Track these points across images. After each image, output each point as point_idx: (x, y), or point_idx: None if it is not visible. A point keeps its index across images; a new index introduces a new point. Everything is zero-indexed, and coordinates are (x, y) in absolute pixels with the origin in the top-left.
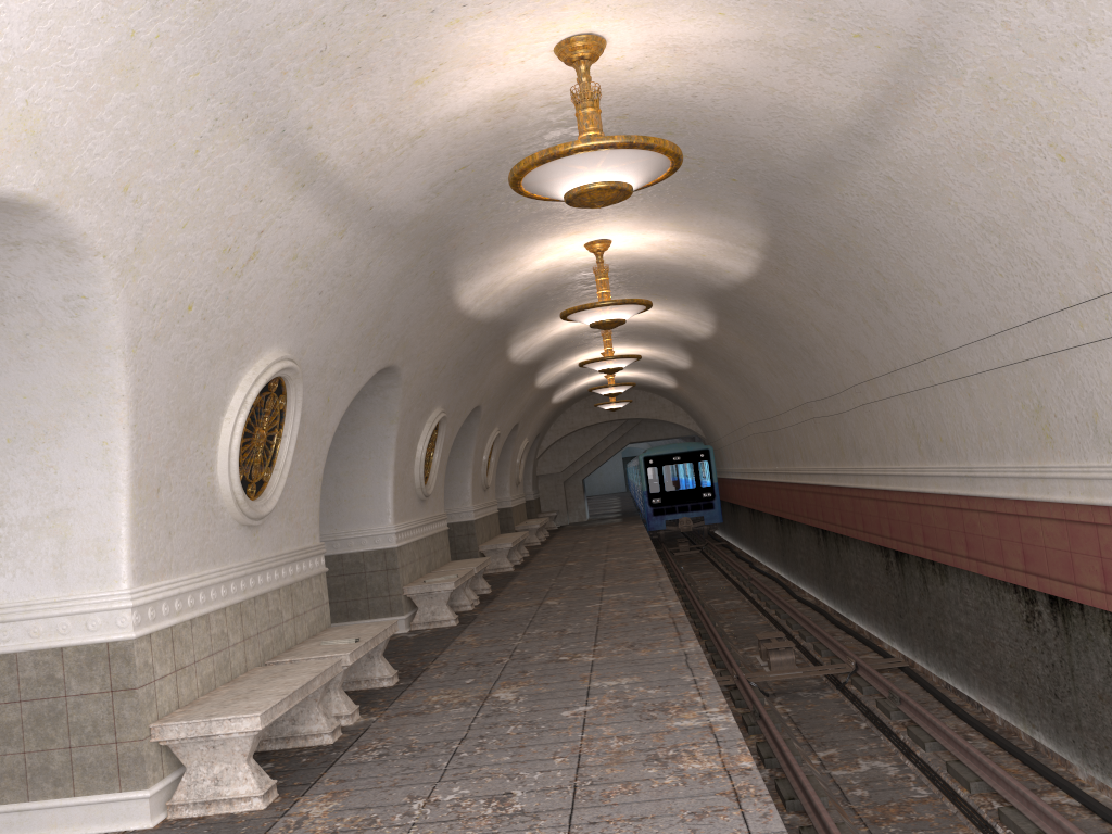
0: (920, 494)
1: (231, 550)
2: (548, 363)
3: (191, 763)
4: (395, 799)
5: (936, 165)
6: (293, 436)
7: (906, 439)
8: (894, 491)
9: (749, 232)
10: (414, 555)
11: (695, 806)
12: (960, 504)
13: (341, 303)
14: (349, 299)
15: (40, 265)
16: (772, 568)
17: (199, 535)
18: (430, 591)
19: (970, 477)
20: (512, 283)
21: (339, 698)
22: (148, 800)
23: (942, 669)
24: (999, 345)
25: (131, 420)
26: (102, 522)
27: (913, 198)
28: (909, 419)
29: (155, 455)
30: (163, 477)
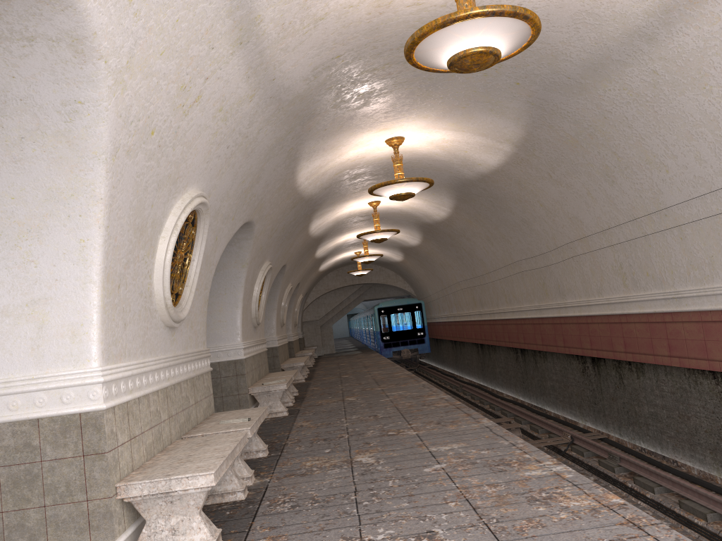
0: (622, 315)
1: (160, 345)
2: (327, 238)
3: (151, 517)
4: (332, 540)
5: (704, 56)
6: (199, 260)
7: (611, 277)
8: (596, 316)
9: (511, 130)
10: (252, 366)
11: (607, 535)
12: (664, 319)
13: (237, 160)
14: (241, 157)
15: (47, 66)
16: (472, 380)
17: (142, 330)
18: (269, 390)
19: (676, 298)
20: (330, 168)
21: (240, 464)
22: None
23: (634, 438)
24: (720, 198)
25: (106, 222)
26: (76, 310)
27: (671, 87)
28: (616, 263)
29: (118, 256)
30: (122, 276)
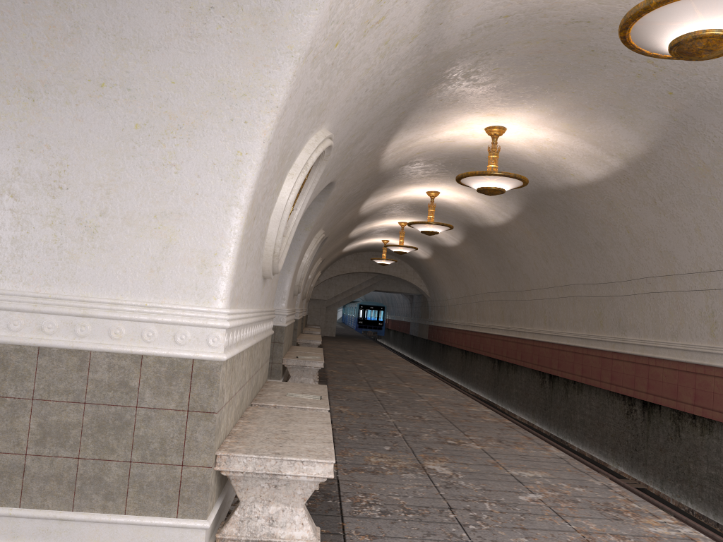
0: (700, 366)
1: (256, 296)
2: (368, 220)
3: (247, 499)
4: None
5: None
6: (301, 211)
7: (695, 323)
8: (663, 359)
9: (631, 144)
10: (287, 335)
11: None
12: None
13: (363, 108)
14: (367, 107)
15: None
16: (478, 394)
17: (252, 275)
18: (304, 365)
19: None
20: (417, 145)
21: None
22: (204, 532)
23: (680, 496)
24: None
25: (271, 137)
26: (212, 235)
27: None
28: (707, 309)
29: (263, 183)
30: (258, 207)
